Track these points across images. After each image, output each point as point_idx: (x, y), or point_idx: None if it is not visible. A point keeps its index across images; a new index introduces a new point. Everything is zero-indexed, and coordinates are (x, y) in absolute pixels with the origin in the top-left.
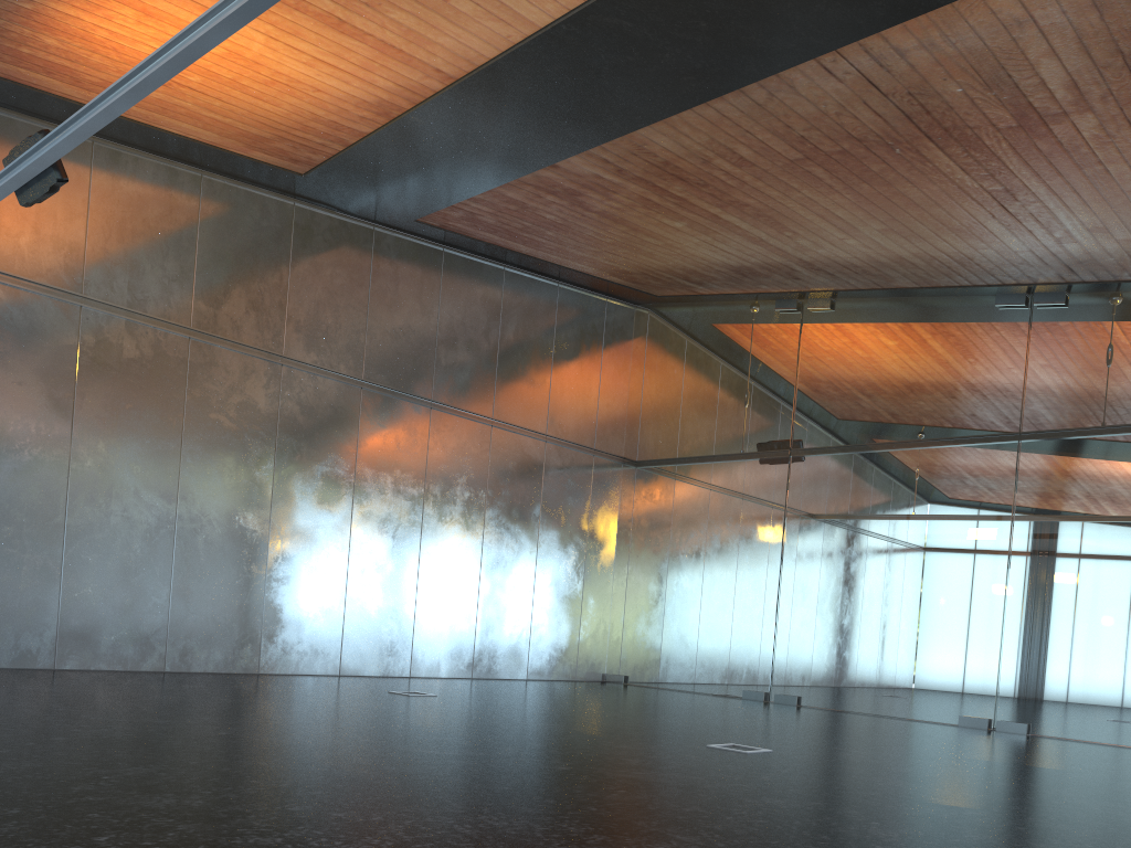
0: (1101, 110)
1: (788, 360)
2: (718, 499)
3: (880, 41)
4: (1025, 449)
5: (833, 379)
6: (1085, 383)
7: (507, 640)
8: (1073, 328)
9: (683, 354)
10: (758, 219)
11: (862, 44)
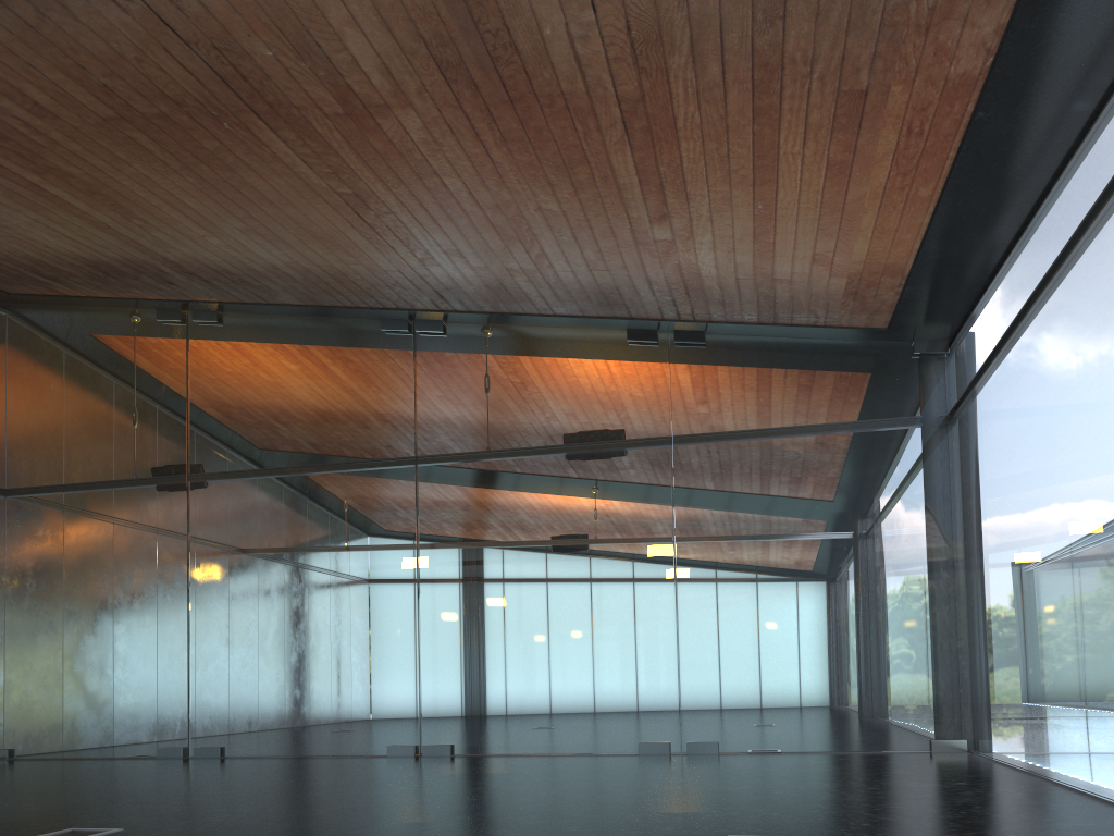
0: (422, 109)
1: (176, 376)
2: (109, 531)
3: None
4: (422, 473)
5: (228, 398)
6: (468, 409)
7: None
8: (453, 356)
9: (52, 364)
10: (94, 197)
11: None
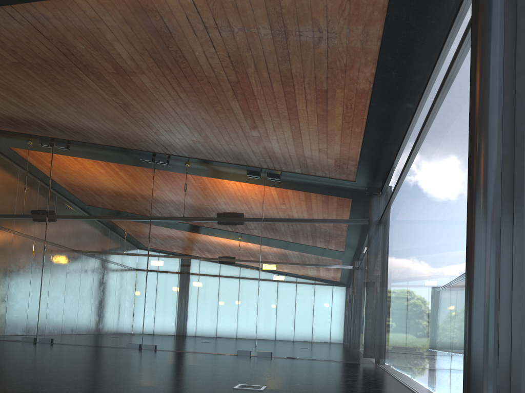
0: (149, 75)
1: (46, 170)
2: (8, 237)
3: (33, 8)
4: (153, 224)
5: (68, 182)
6: (175, 198)
7: None
8: (171, 174)
9: None
10: (9, 91)
11: (24, 7)
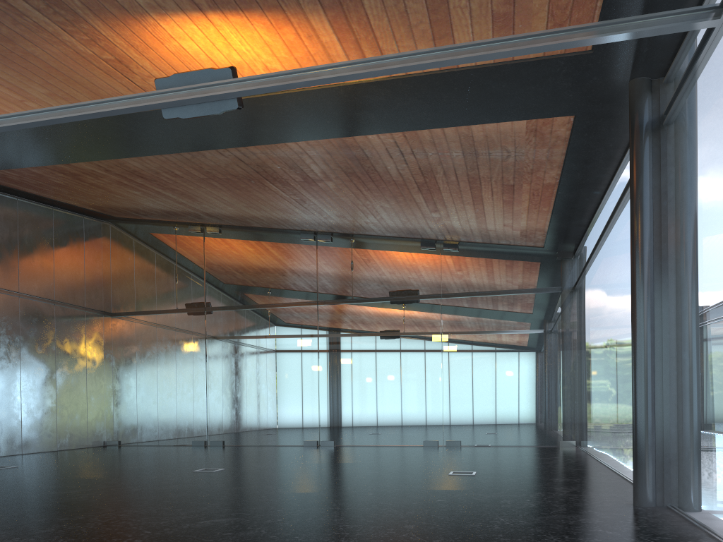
0: (336, 181)
1: (199, 259)
2: (166, 335)
3: (245, 149)
4: (320, 310)
5: (224, 271)
6: (343, 279)
7: (43, 428)
8: (335, 253)
9: (136, 252)
10: (182, 195)
11: (236, 148)
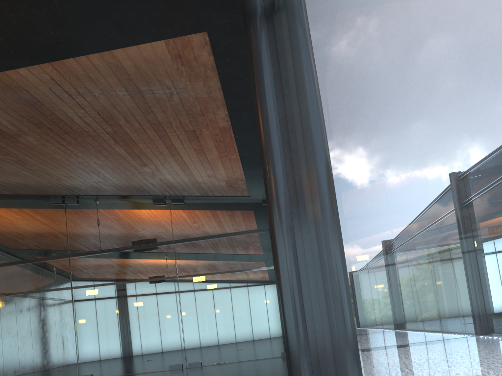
0: (33, 135)
1: None
2: None
3: None
4: (72, 261)
5: None
6: (90, 234)
7: None
8: (82, 212)
9: None
10: None
11: None
